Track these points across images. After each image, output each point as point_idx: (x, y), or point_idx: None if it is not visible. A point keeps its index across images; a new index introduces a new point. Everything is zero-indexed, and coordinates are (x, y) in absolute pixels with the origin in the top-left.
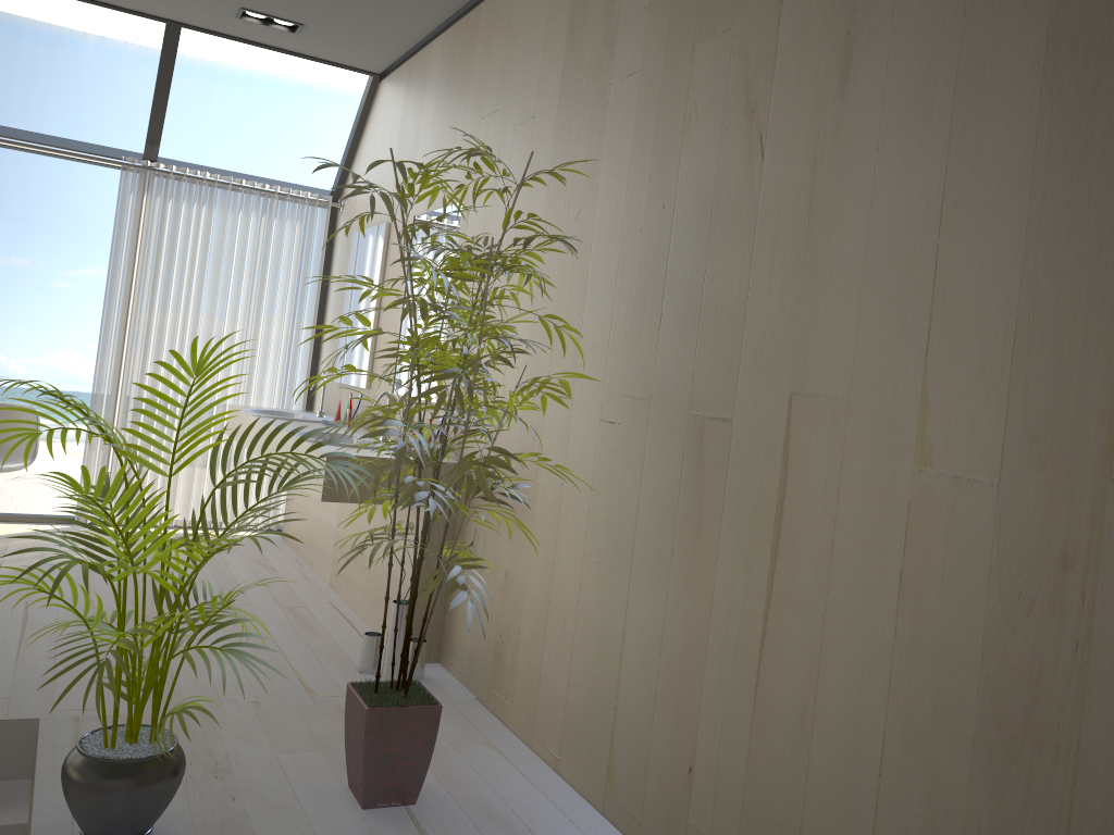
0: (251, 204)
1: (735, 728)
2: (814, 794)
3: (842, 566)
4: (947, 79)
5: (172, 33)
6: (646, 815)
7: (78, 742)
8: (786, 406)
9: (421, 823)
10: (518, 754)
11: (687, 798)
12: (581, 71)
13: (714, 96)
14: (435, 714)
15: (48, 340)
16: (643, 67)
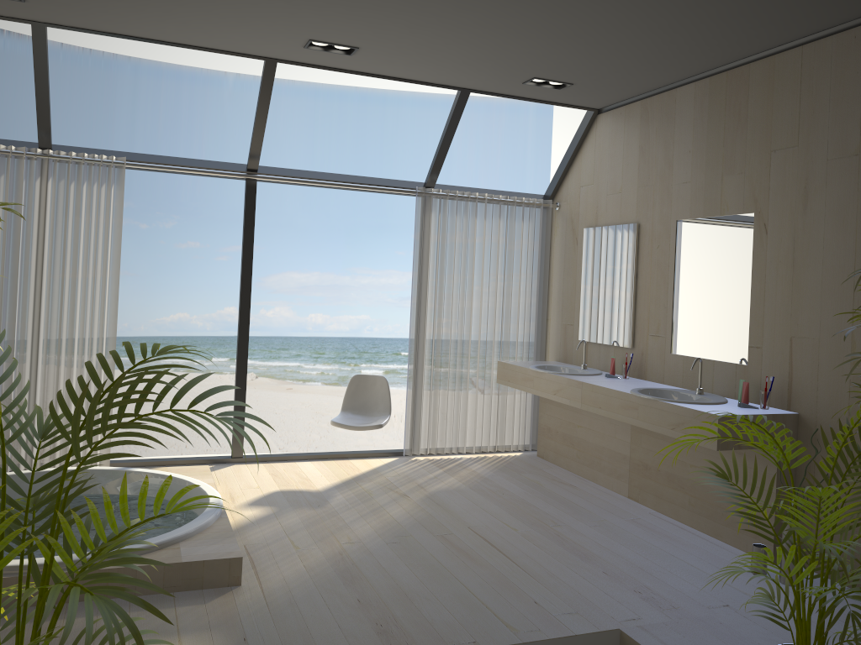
0: (500, 212)
1: None
2: None
3: None
4: None
5: (463, 97)
6: None
7: None
8: None
9: None
10: None
11: None
12: None
13: None
14: None
15: (216, 300)
16: None
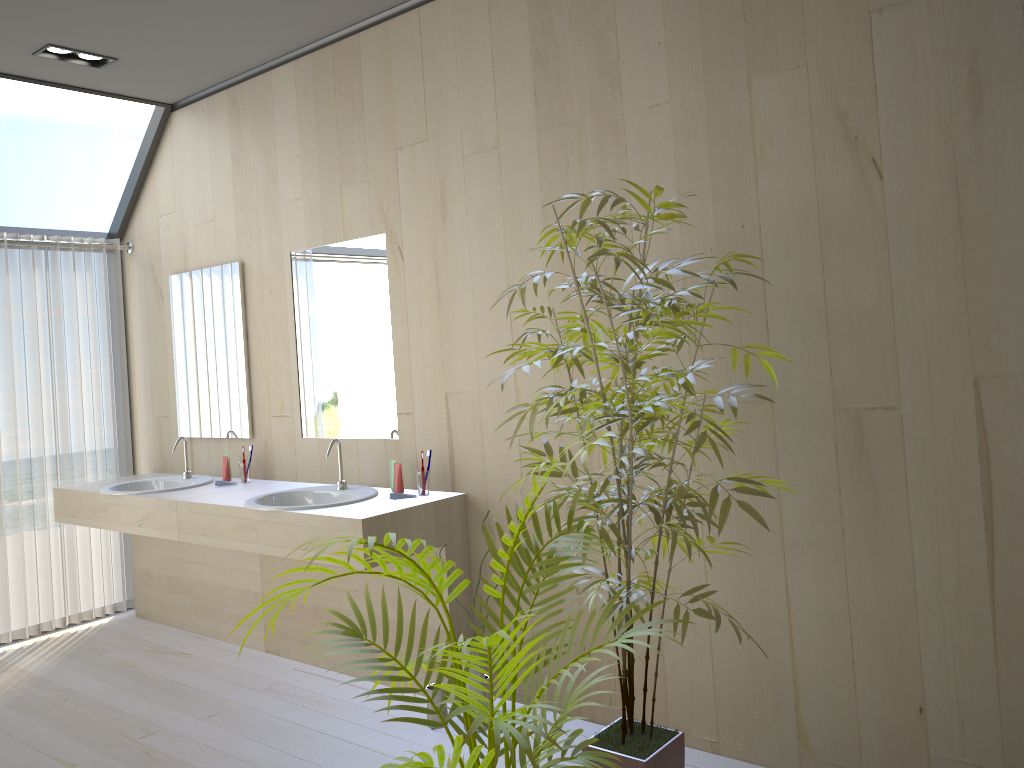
0: (33, 261)
1: (974, 663)
2: None
3: None
4: None
5: None
6: (868, 762)
7: None
8: (970, 387)
9: None
10: None
11: (922, 734)
12: (568, 102)
13: (793, 126)
14: (682, 743)
15: None
16: (673, 100)
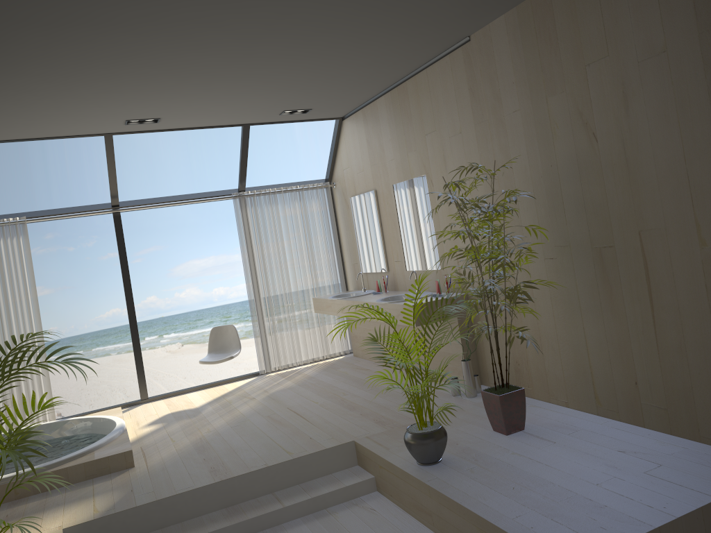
0: (294, 198)
1: (652, 361)
2: (693, 372)
3: (680, 289)
4: (672, 108)
5: (246, 129)
6: (620, 408)
7: (408, 431)
8: (637, 236)
9: (532, 434)
10: (547, 405)
11: (637, 394)
12: (484, 111)
13: (564, 119)
14: (523, 392)
15: (139, 293)
16: (521, 108)
